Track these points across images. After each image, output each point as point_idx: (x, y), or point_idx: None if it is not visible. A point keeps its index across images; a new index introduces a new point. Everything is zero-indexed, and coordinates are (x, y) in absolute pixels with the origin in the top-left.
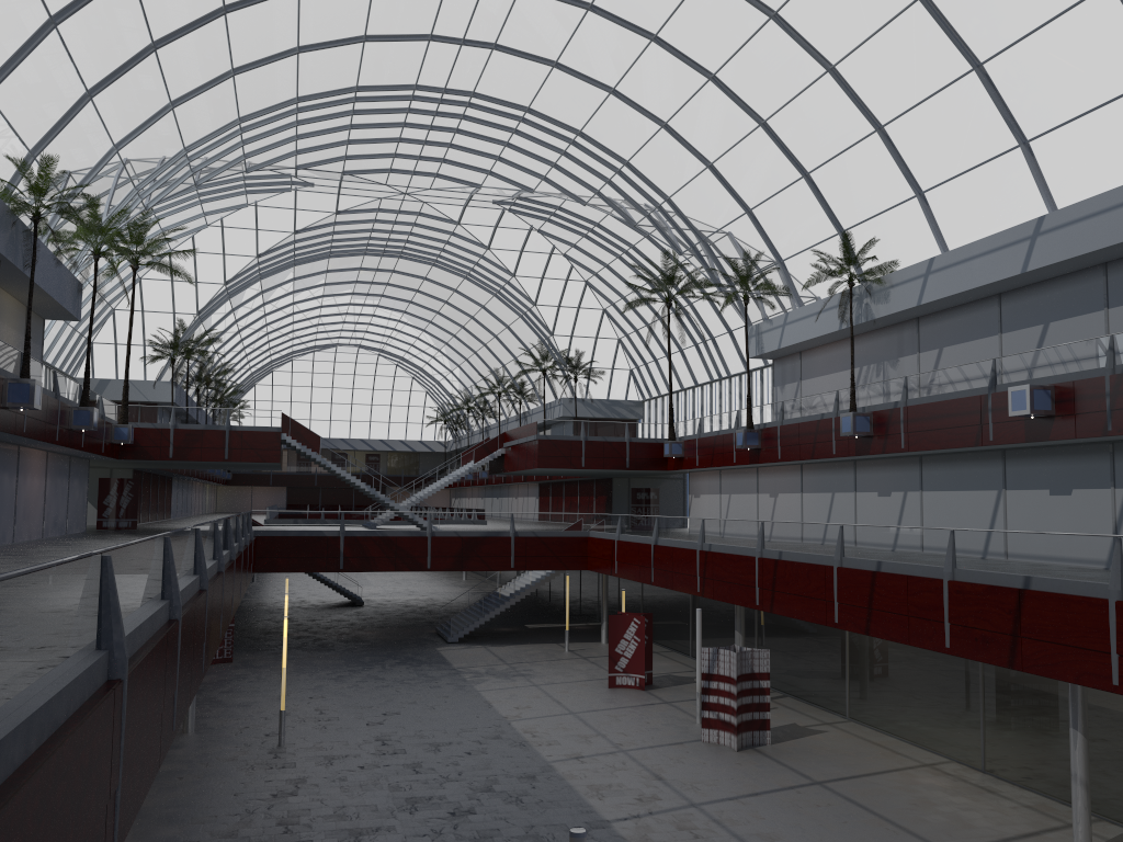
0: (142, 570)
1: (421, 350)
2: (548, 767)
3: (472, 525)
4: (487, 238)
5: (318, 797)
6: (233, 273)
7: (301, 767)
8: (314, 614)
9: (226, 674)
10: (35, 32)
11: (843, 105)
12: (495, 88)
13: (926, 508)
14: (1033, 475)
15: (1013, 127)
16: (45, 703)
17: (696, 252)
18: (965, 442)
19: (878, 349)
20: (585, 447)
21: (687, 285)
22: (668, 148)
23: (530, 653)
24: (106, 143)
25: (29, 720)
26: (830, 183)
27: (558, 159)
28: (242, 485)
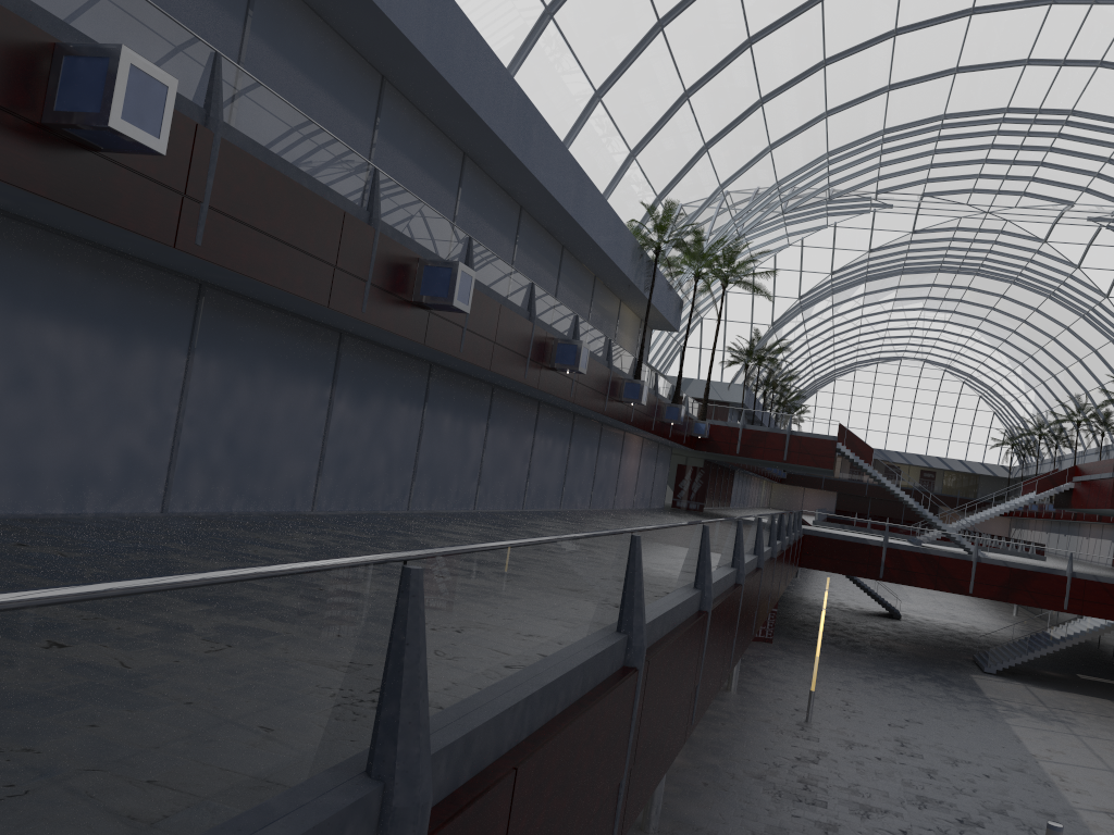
0: (722, 541)
1: (991, 369)
2: (1071, 812)
3: (1022, 558)
4: (1077, 256)
5: (835, 771)
6: (807, 288)
7: (823, 743)
8: (850, 617)
9: (765, 652)
10: (672, 105)
11: None
12: (1097, 104)
13: None
14: None
15: None
16: (671, 608)
17: None
18: None
19: None
20: None
21: None
22: None
23: (1075, 703)
24: (714, 184)
25: (664, 615)
26: None
27: None
28: (795, 485)
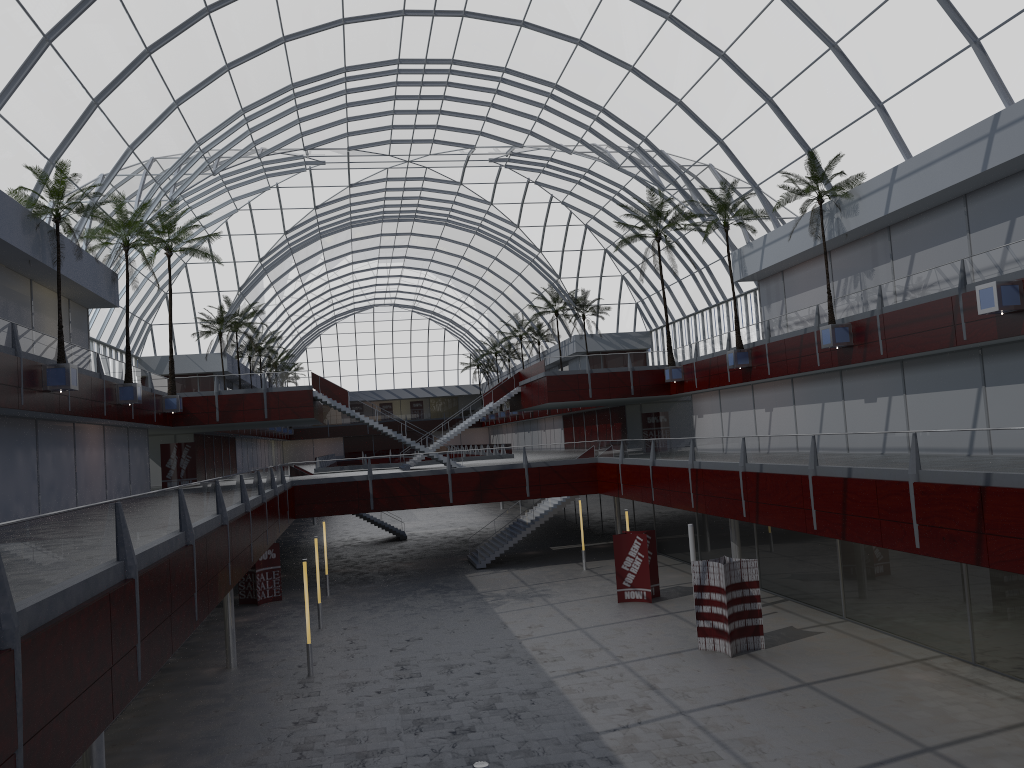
0: (73, 538)
1: (448, 303)
2: (550, 683)
3: (487, 460)
4: (489, 194)
5: (334, 723)
6: (265, 250)
7: (324, 695)
8: (361, 550)
9: (274, 612)
10: (32, 51)
11: (796, 28)
12: (471, 53)
13: (910, 410)
14: (1011, 370)
15: (963, 27)
16: None
17: (677, 186)
18: (940, 343)
19: (854, 261)
20: (590, 380)
21: (674, 219)
22: (638, 90)
23: (550, 574)
24: (121, 144)
25: None
26: (793, 105)
27: (540, 113)
28: (304, 438)
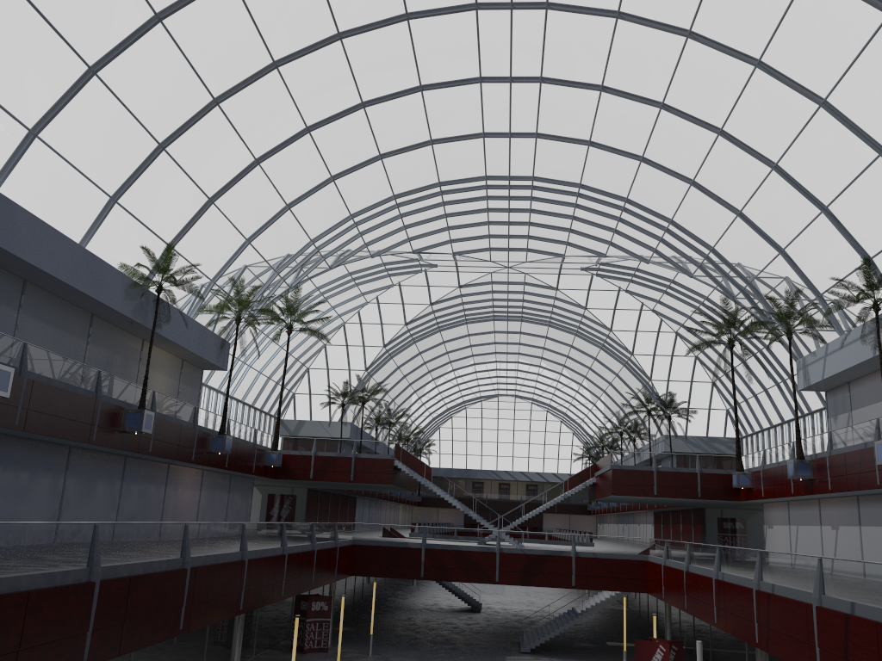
0: None
1: (561, 398)
2: None
3: (536, 544)
4: (583, 300)
5: None
6: (388, 338)
7: None
8: (433, 616)
9: None
10: (148, 154)
11: (843, 135)
12: (548, 170)
13: None
14: None
15: None
16: None
17: (746, 295)
18: None
19: None
20: (656, 477)
21: (748, 327)
22: (700, 203)
23: None
24: (238, 237)
25: None
26: (848, 213)
27: (616, 225)
28: (430, 506)
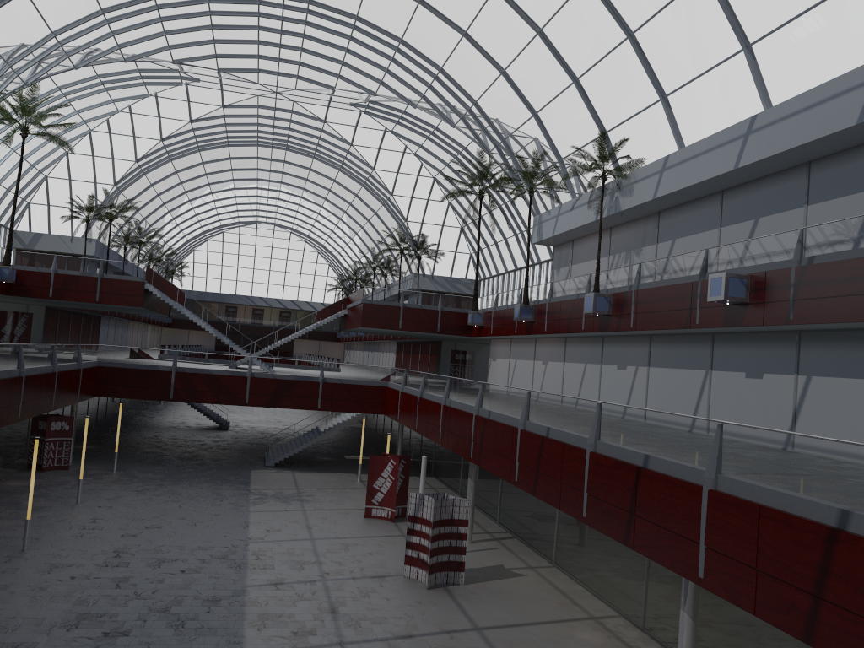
0: None
1: (320, 230)
2: (241, 592)
3: (287, 370)
4: (350, 136)
5: (1, 606)
6: (142, 153)
7: (18, 574)
8: (180, 434)
9: (51, 480)
10: None
11: (601, 13)
12: None
13: (651, 382)
14: (734, 358)
15: (738, 31)
16: None
17: (499, 151)
18: (678, 324)
19: (628, 239)
20: (402, 312)
21: (498, 181)
22: (470, 55)
23: (325, 481)
24: None
25: None
26: (594, 88)
27: (389, 65)
28: (181, 328)
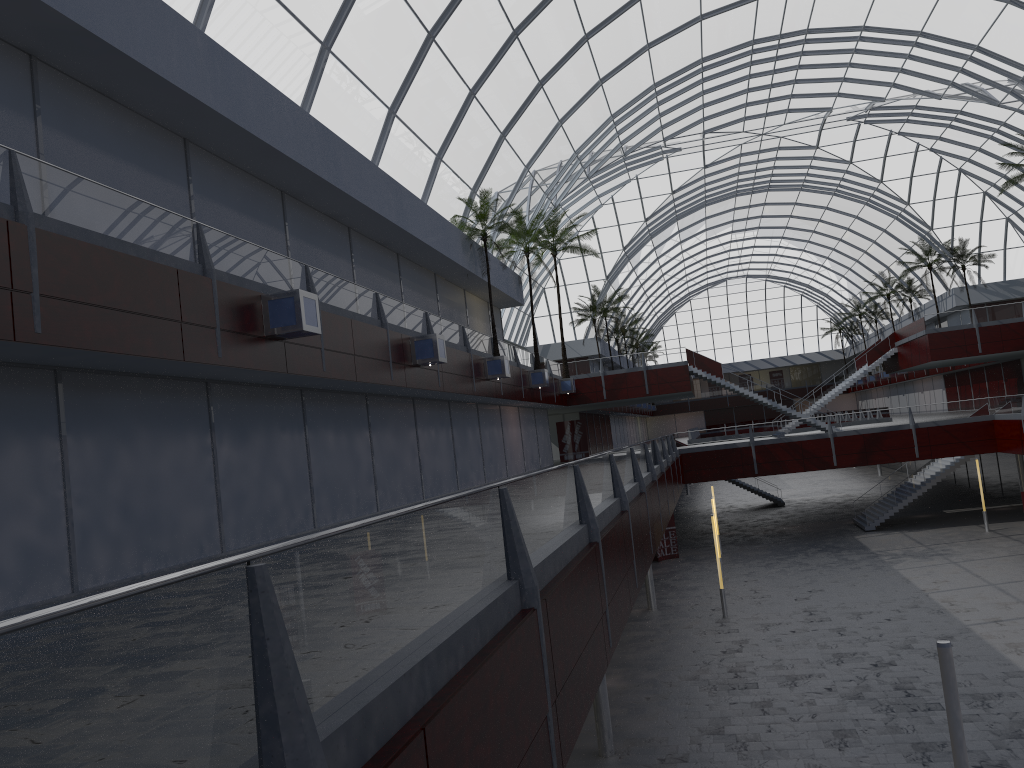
0: (598, 476)
1: (804, 268)
2: (966, 630)
3: (870, 423)
4: (847, 153)
5: (758, 653)
6: (628, 239)
7: (742, 632)
8: (741, 516)
9: (675, 567)
10: (462, 105)
11: None
12: (826, 19)
13: None
14: None
15: None
16: (559, 547)
17: None
18: None
19: None
20: (979, 334)
21: None
22: (1019, 21)
23: (948, 536)
24: (519, 166)
25: (553, 554)
26: None
27: (903, 64)
28: (666, 414)
